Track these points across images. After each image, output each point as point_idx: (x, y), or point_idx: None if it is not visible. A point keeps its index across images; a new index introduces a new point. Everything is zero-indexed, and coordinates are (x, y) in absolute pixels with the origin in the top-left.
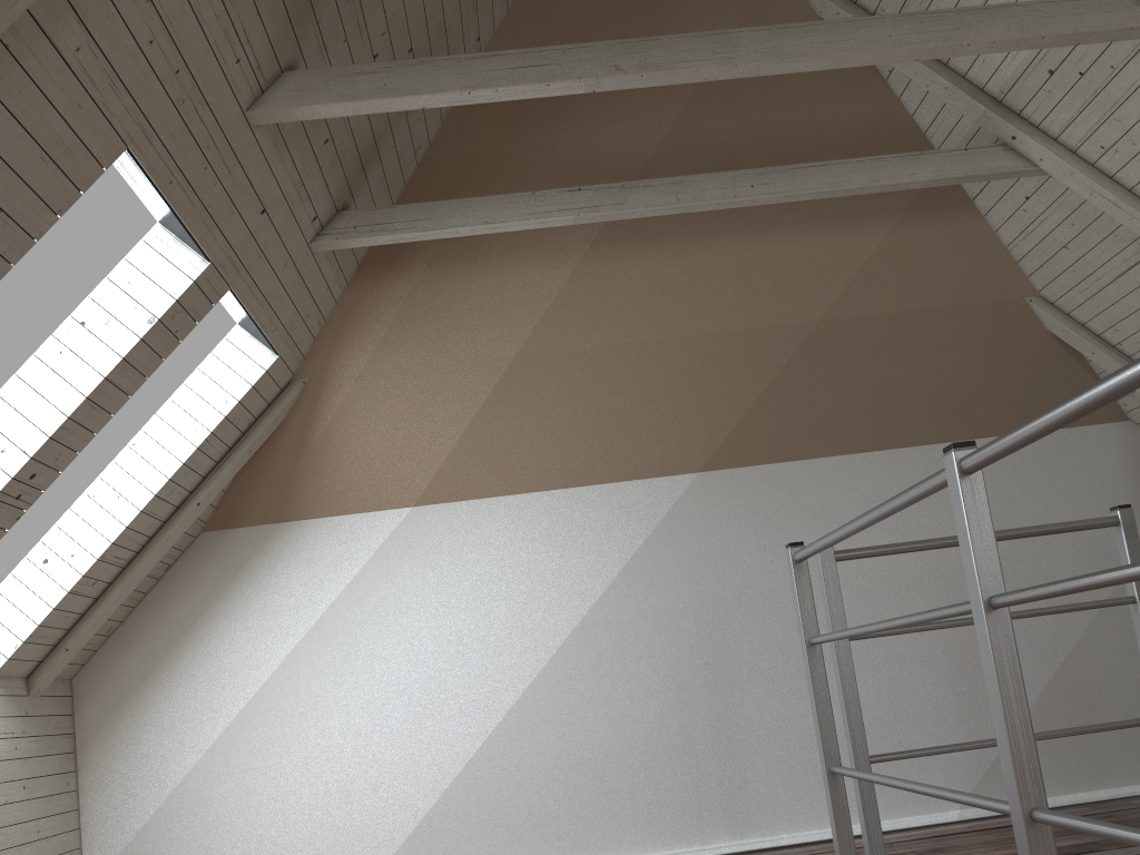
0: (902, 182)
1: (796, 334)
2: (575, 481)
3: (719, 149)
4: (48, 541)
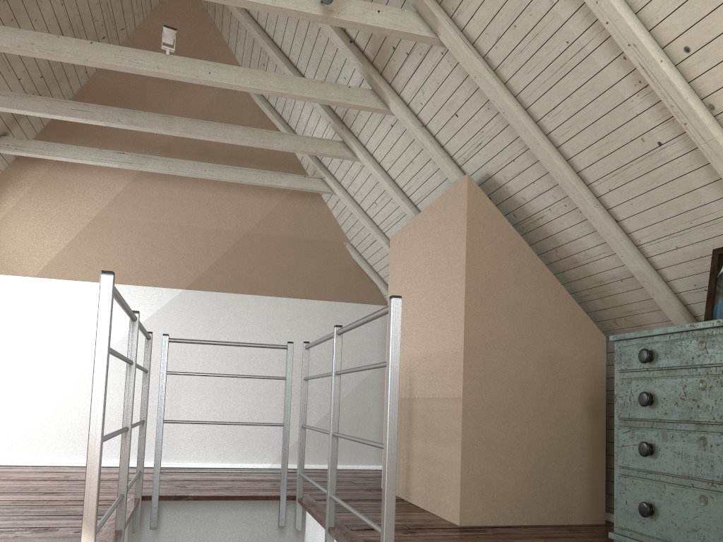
0: (273, 184)
1: (236, 236)
2: (120, 281)
3: (204, 146)
4: None
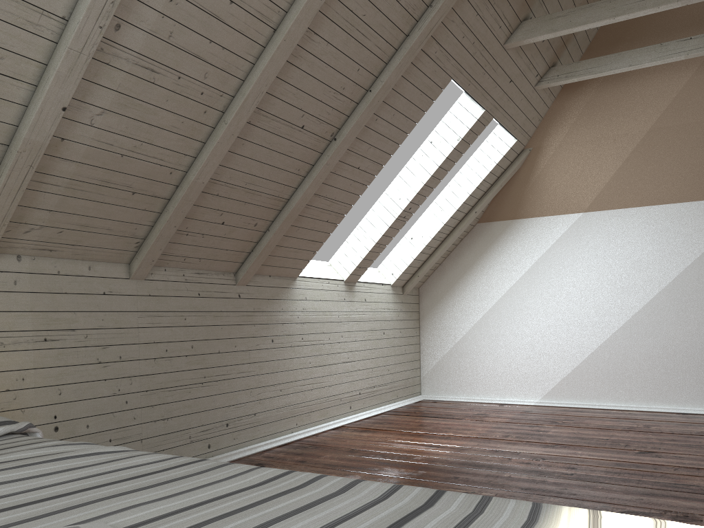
0: None
1: None
2: (681, 199)
3: None
4: (412, 230)
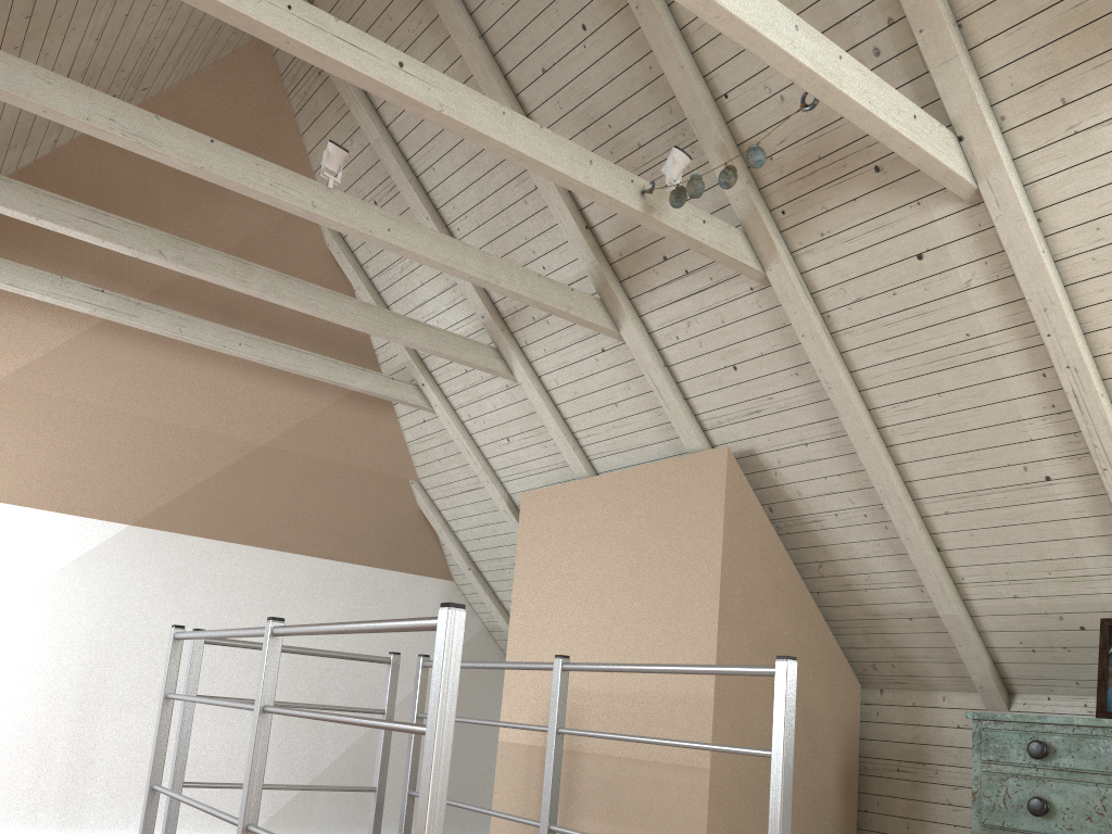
0: (345, 383)
1: (243, 448)
2: (14, 499)
3: (227, 299)
4: None
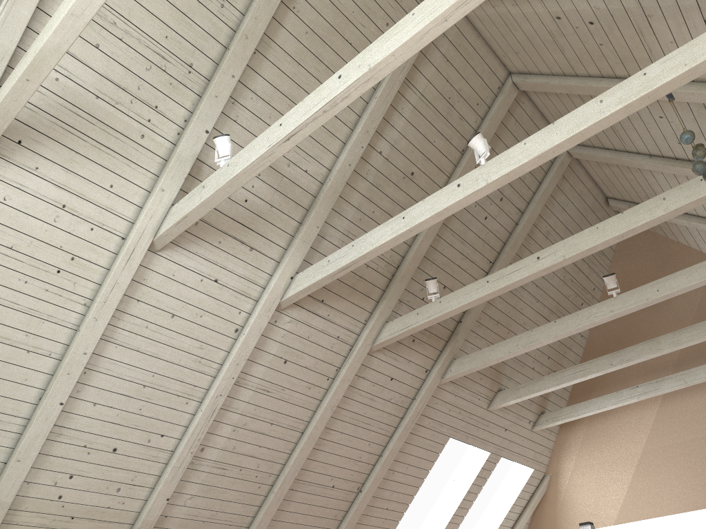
0: None
1: None
2: (694, 507)
3: None
4: None
